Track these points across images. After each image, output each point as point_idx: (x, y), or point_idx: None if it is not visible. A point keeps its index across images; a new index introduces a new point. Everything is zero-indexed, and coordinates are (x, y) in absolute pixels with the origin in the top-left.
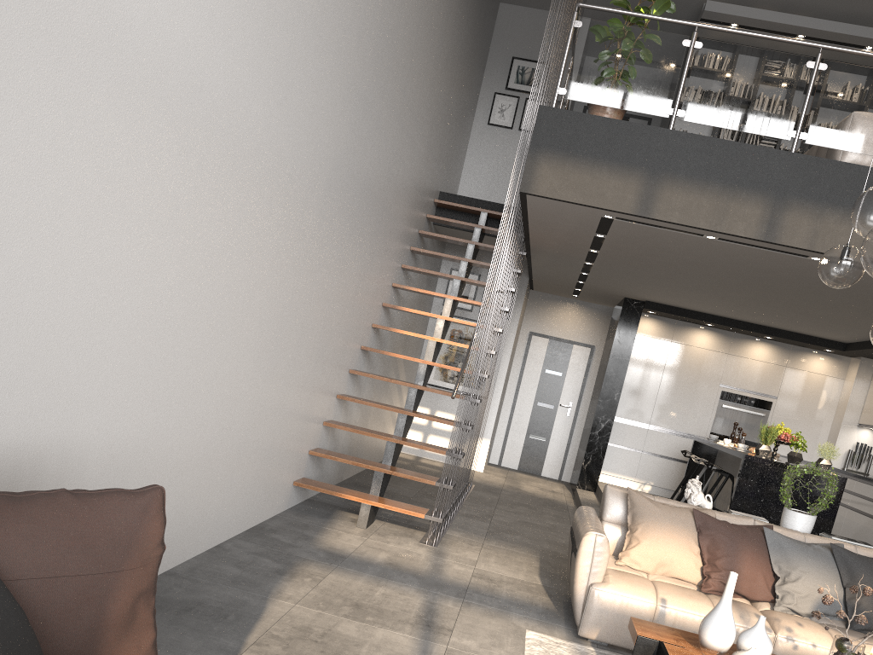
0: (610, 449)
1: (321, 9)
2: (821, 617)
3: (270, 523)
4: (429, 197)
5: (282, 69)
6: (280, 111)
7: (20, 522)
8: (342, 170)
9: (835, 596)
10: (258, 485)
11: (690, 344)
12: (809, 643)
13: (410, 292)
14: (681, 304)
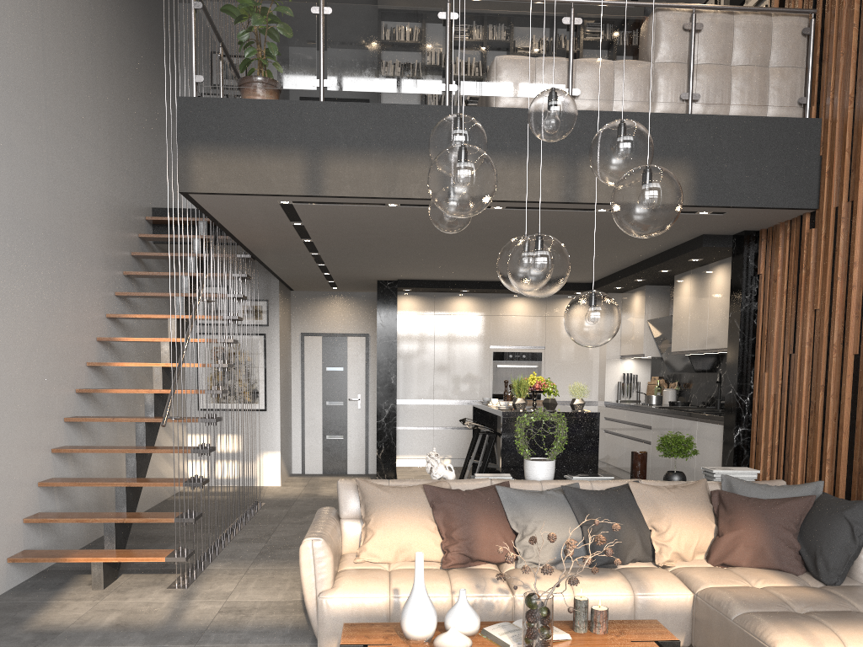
0: (402, 432)
1: None
2: (566, 562)
3: None
4: (135, 215)
5: None
6: None
7: None
8: None
9: (573, 538)
10: None
11: (454, 313)
12: None
13: (142, 319)
14: (430, 277)
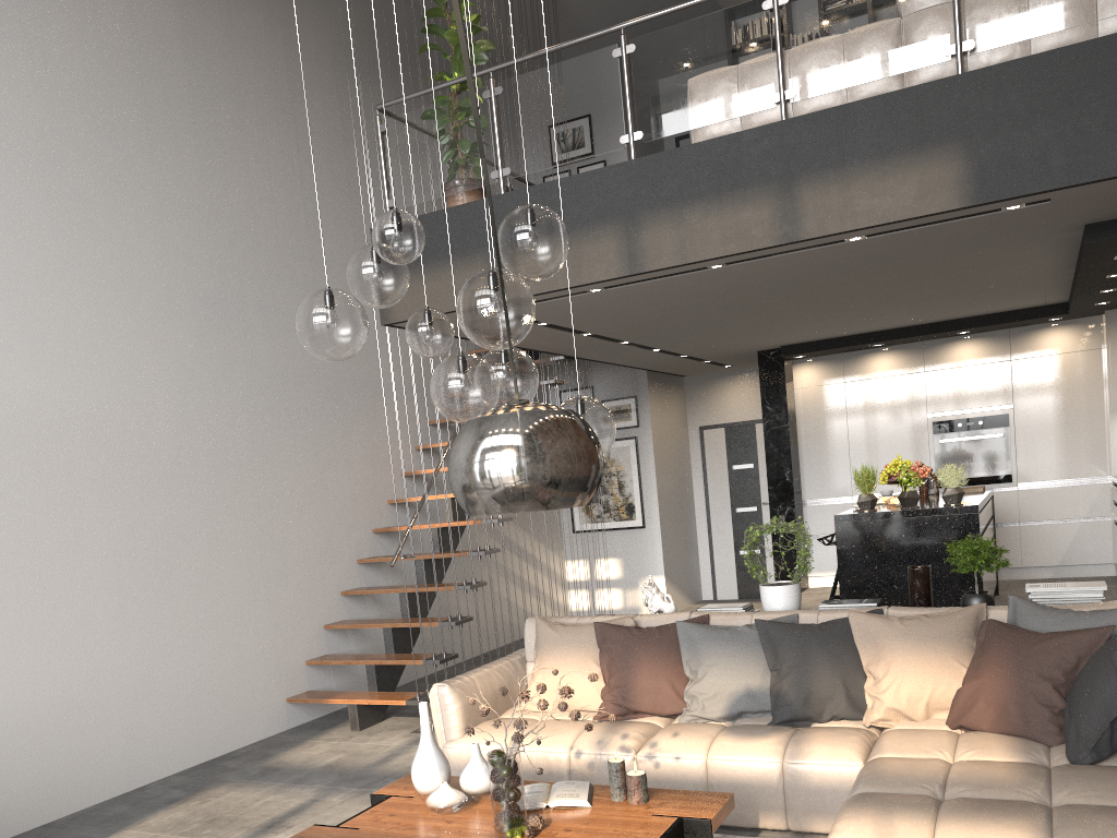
0: (813, 542)
1: (65, 256)
2: (748, 717)
3: (242, 749)
4: None
5: (17, 333)
6: (35, 368)
7: None
8: (206, 376)
9: (756, 686)
10: (202, 715)
11: (871, 377)
12: (672, 756)
13: None
14: (815, 337)
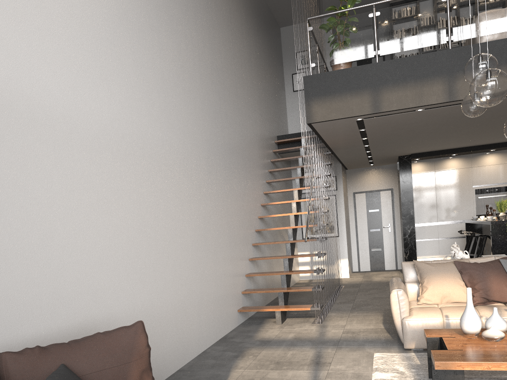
0: (419, 242)
1: (176, 75)
2: None
3: (230, 334)
4: (271, 141)
5: (164, 110)
6: (169, 130)
7: (81, 350)
8: (213, 145)
9: None
10: (217, 316)
11: (447, 169)
12: None
13: (276, 193)
14: (432, 149)
